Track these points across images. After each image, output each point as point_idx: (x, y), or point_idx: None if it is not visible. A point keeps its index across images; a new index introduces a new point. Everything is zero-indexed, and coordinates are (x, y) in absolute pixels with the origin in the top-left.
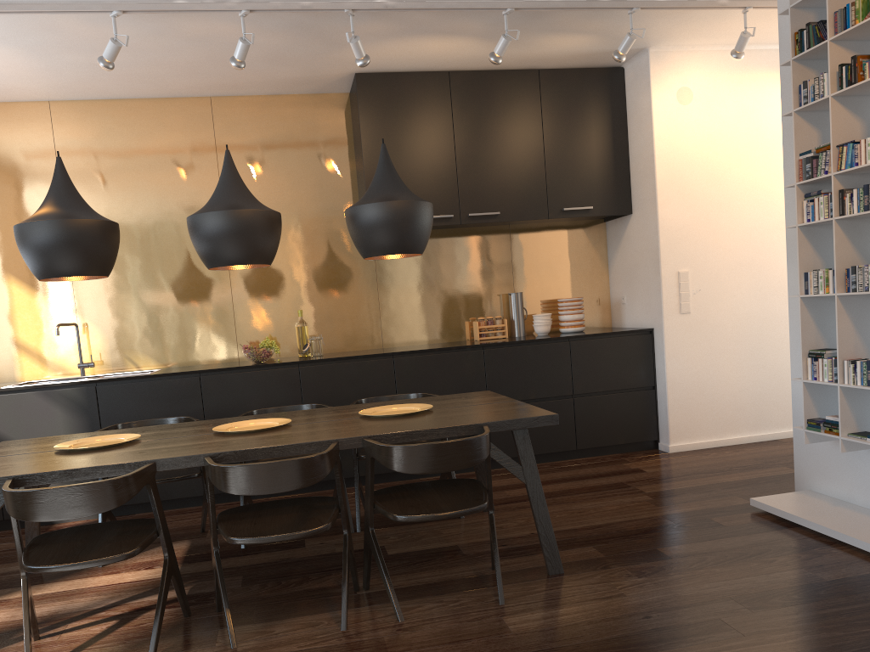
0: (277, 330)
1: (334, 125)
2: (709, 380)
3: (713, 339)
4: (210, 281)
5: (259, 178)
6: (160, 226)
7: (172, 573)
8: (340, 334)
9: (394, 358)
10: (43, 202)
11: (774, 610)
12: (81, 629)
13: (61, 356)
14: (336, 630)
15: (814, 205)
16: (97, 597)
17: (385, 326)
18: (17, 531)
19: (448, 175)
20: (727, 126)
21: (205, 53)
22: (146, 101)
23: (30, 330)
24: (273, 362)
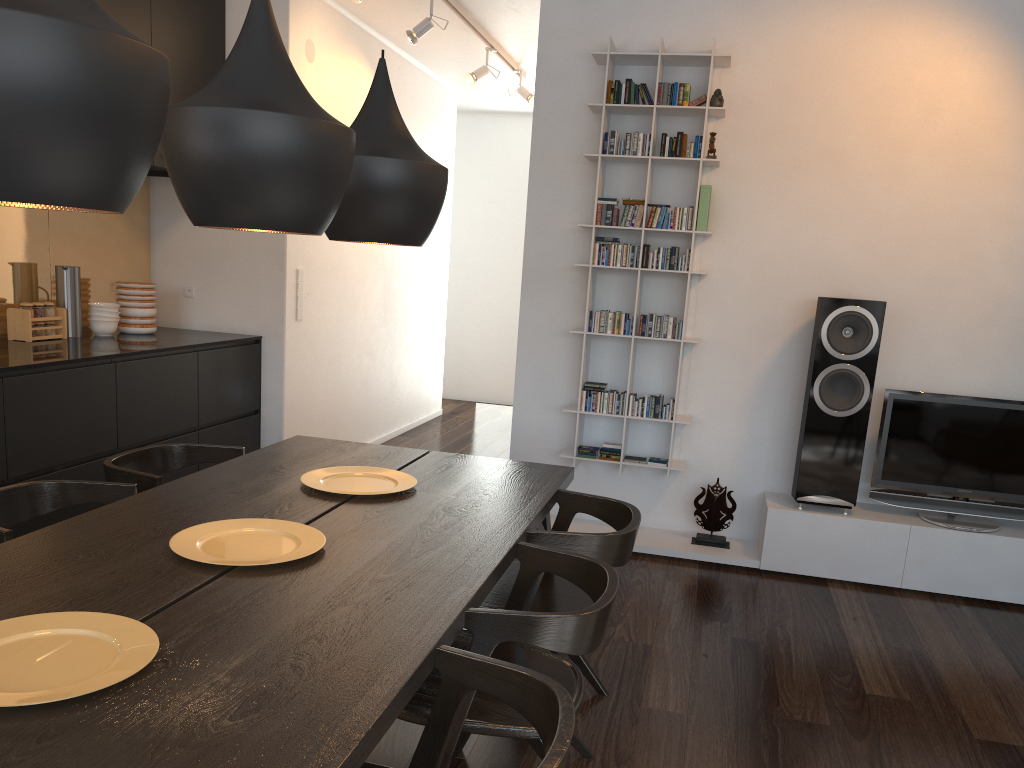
0: None
1: None
2: (310, 401)
3: (314, 352)
4: None
5: None
6: None
7: None
8: None
9: (5, 379)
10: None
11: (735, 618)
12: None
13: None
14: None
15: (610, 251)
16: None
17: None
18: None
19: None
20: (333, 103)
21: None
22: None
23: None
24: None
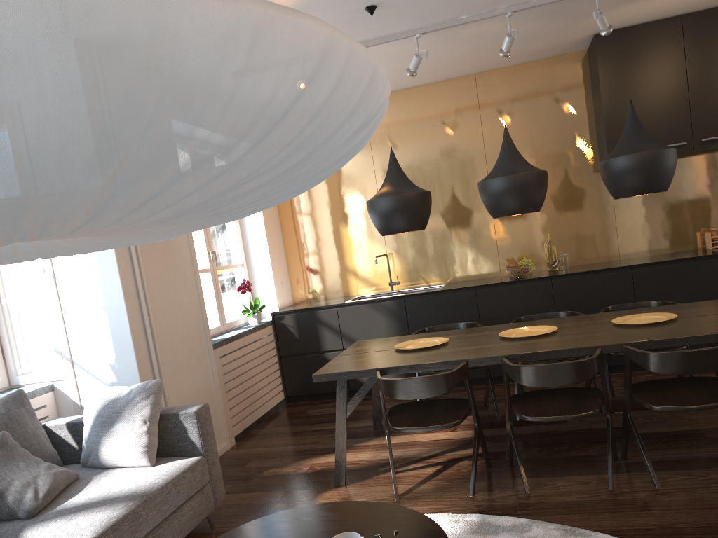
0: (530, 250)
1: (574, 78)
2: None
3: None
4: (477, 216)
5: (513, 132)
6: (440, 178)
7: (479, 437)
8: (581, 250)
9: (632, 270)
10: (383, 183)
11: None
12: (419, 469)
13: (377, 278)
14: (604, 488)
15: None
16: (423, 448)
17: (621, 241)
18: (383, 403)
19: (680, 107)
20: None
21: (475, 46)
22: (428, 86)
23: (356, 260)
24: (530, 276)
